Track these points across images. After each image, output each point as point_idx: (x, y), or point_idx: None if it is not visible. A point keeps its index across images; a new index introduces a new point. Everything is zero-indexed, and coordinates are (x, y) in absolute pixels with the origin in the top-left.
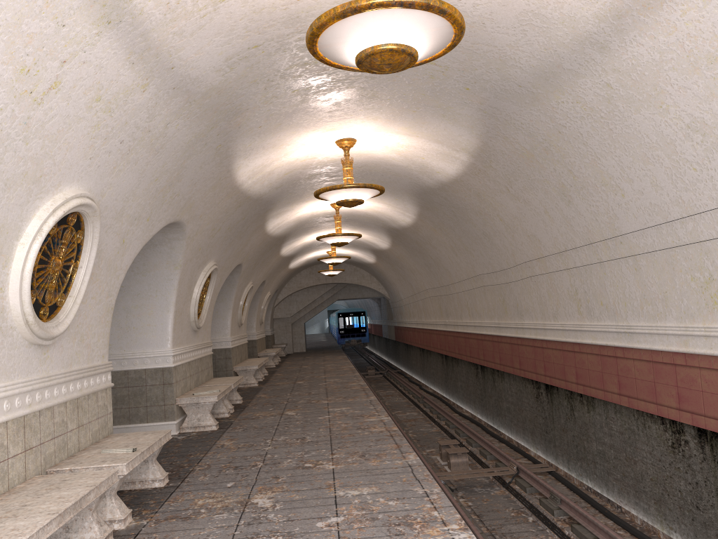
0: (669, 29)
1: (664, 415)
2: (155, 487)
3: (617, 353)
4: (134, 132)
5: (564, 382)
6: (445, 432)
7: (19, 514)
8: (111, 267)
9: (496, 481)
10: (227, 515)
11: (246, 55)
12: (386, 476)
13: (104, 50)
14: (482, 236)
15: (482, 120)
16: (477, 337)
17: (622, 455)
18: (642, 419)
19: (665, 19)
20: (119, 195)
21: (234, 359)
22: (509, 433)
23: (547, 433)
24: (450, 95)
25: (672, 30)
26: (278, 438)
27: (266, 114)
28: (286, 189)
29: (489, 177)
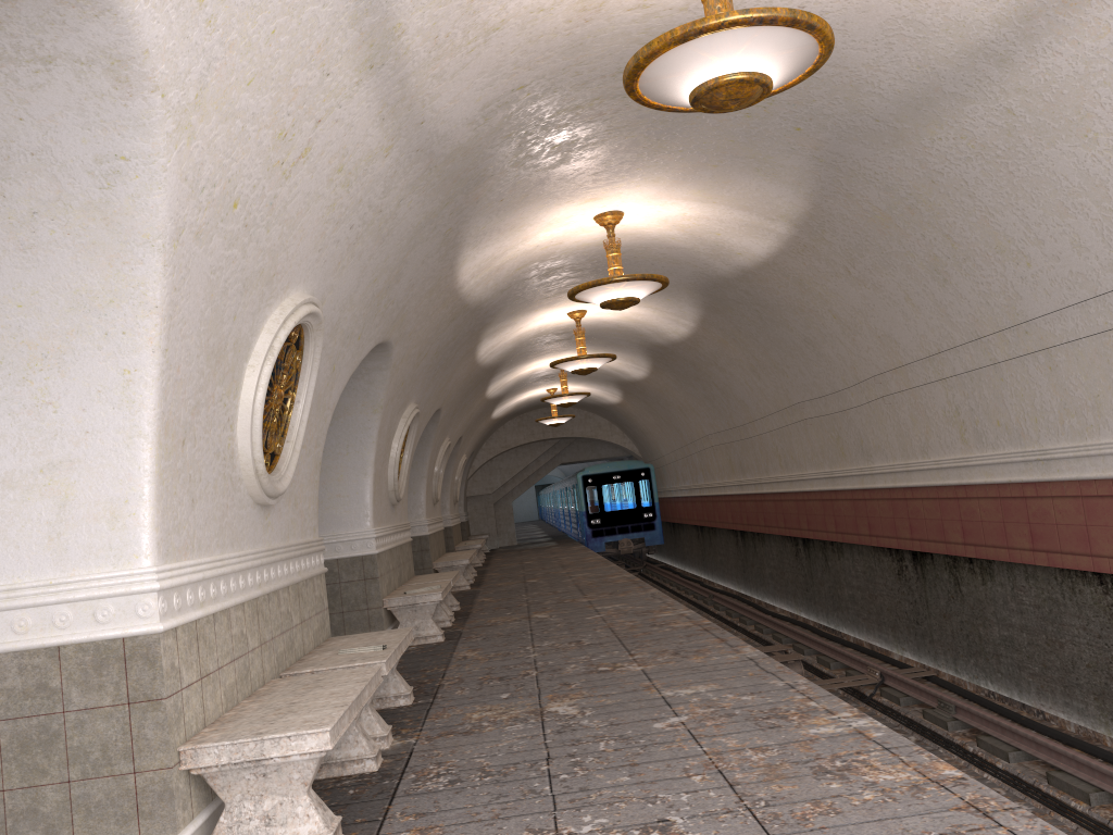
0: (1099, 31)
1: (1104, 569)
2: (399, 705)
3: (1026, 491)
4: (366, 213)
5: (943, 544)
6: (757, 640)
7: (297, 710)
8: (320, 404)
9: (849, 695)
10: (523, 726)
11: (507, 99)
12: (723, 672)
13: (359, 103)
14: (802, 345)
15: (816, 172)
16: (796, 498)
17: (1040, 639)
18: (1069, 582)
19: (1094, 17)
20: (337, 302)
21: (432, 552)
22: (855, 633)
23: (918, 624)
24: (771, 139)
25: (1103, 32)
26: (540, 644)
27: (513, 181)
28: (513, 292)
29: (820, 254)
